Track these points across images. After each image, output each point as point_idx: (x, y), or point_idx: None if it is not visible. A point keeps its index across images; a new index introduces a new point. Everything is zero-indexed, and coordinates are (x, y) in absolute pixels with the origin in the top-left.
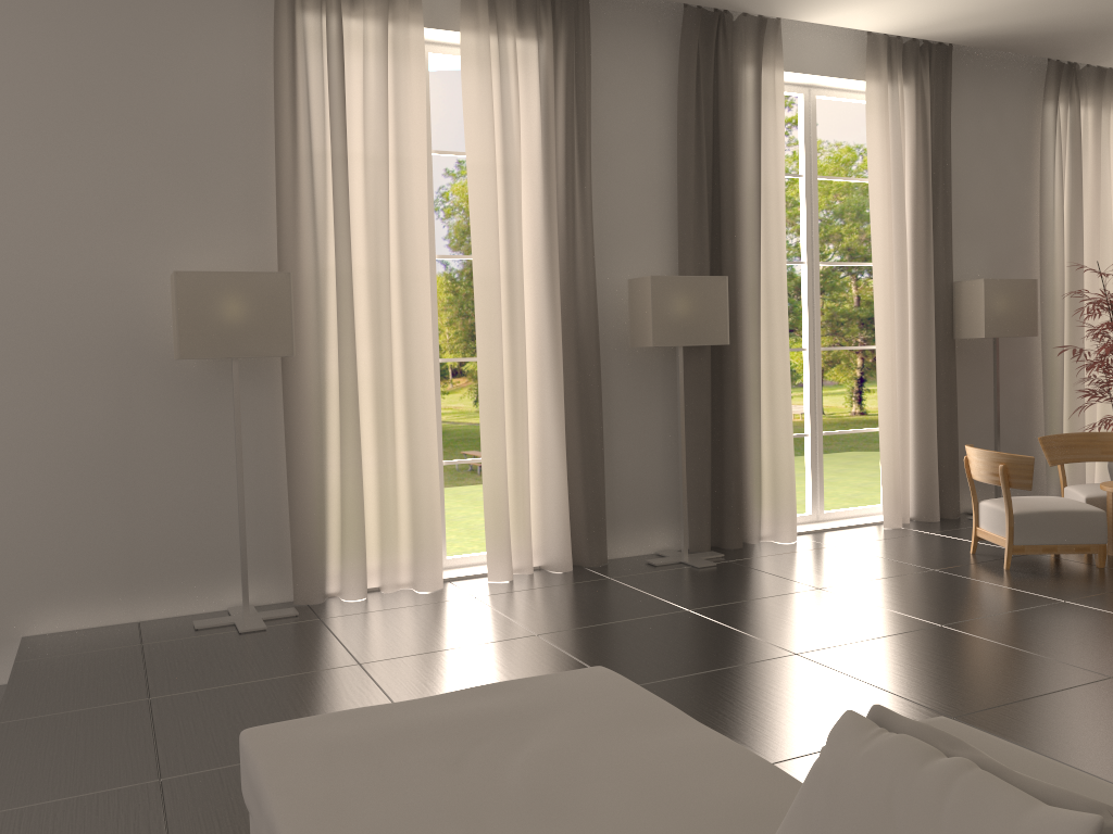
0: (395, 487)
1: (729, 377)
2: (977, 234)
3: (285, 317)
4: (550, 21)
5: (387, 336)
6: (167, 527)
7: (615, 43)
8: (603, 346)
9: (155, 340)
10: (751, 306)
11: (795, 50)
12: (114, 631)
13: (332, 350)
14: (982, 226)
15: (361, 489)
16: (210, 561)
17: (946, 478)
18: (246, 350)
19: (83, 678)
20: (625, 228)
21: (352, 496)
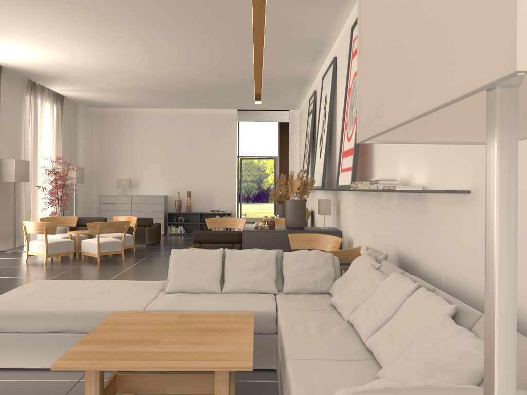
0: None
1: None
2: (5, 140)
3: None
4: None
5: None
6: None
7: None
8: None
9: None
10: None
11: None
12: None
13: None
14: (6, 138)
15: None
16: None
17: None
18: None
19: None
20: None
21: None
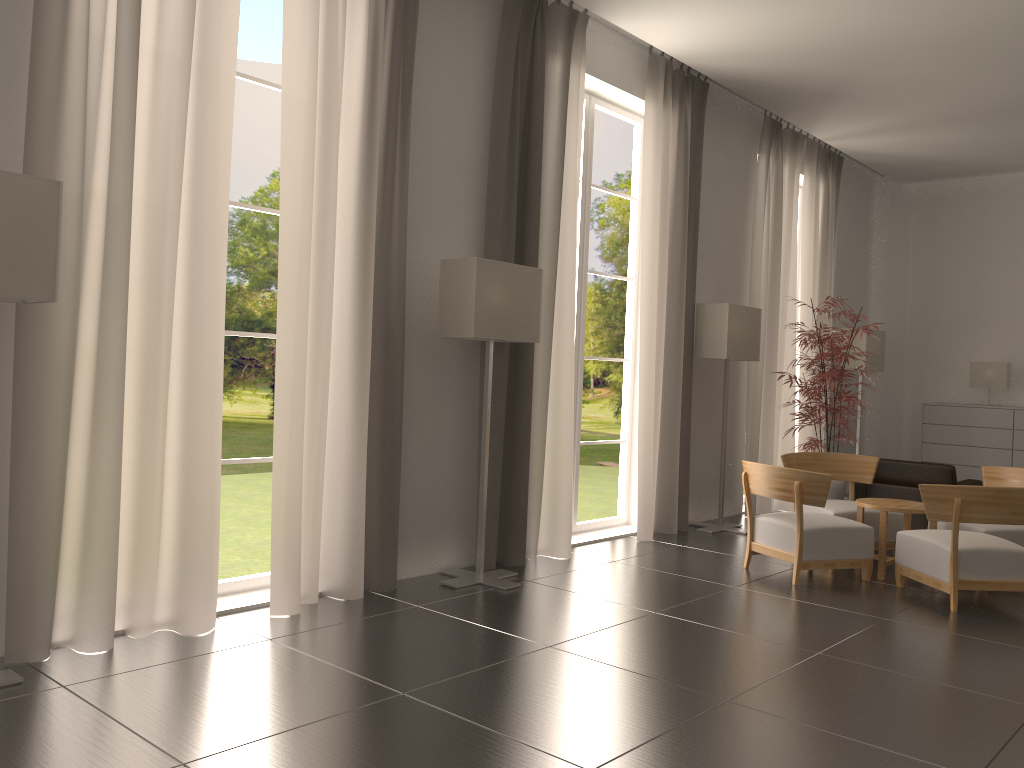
0: (162, 493)
1: (526, 378)
2: (709, 262)
3: (47, 245)
4: None
5: (171, 291)
6: None
7: None
8: (405, 333)
9: None
10: (546, 306)
11: (591, 52)
12: None
13: (87, 302)
14: (712, 255)
15: (119, 496)
16: None
17: (681, 491)
18: None
19: None
20: (435, 203)
21: (108, 506)
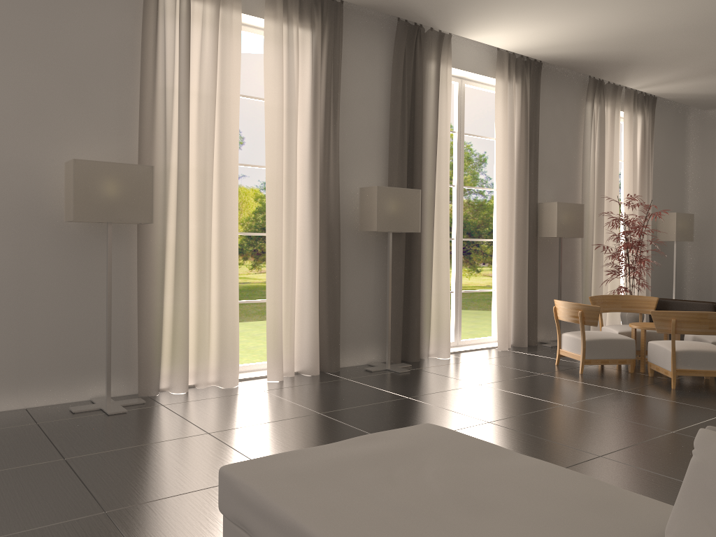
0: (209, 316)
1: (416, 253)
2: (550, 175)
3: (148, 196)
4: (320, 18)
5: (210, 214)
6: (50, 340)
7: (356, 38)
8: (341, 230)
9: (49, 207)
10: (429, 210)
11: (457, 55)
12: (10, 415)
13: (170, 221)
14: (552, 171)
15: (188, 317)
16: (79, 365)
17: (531, 321)
18: (120, 217)
19: (3, 446)
20: (357, 155)
21: (182, 322)
